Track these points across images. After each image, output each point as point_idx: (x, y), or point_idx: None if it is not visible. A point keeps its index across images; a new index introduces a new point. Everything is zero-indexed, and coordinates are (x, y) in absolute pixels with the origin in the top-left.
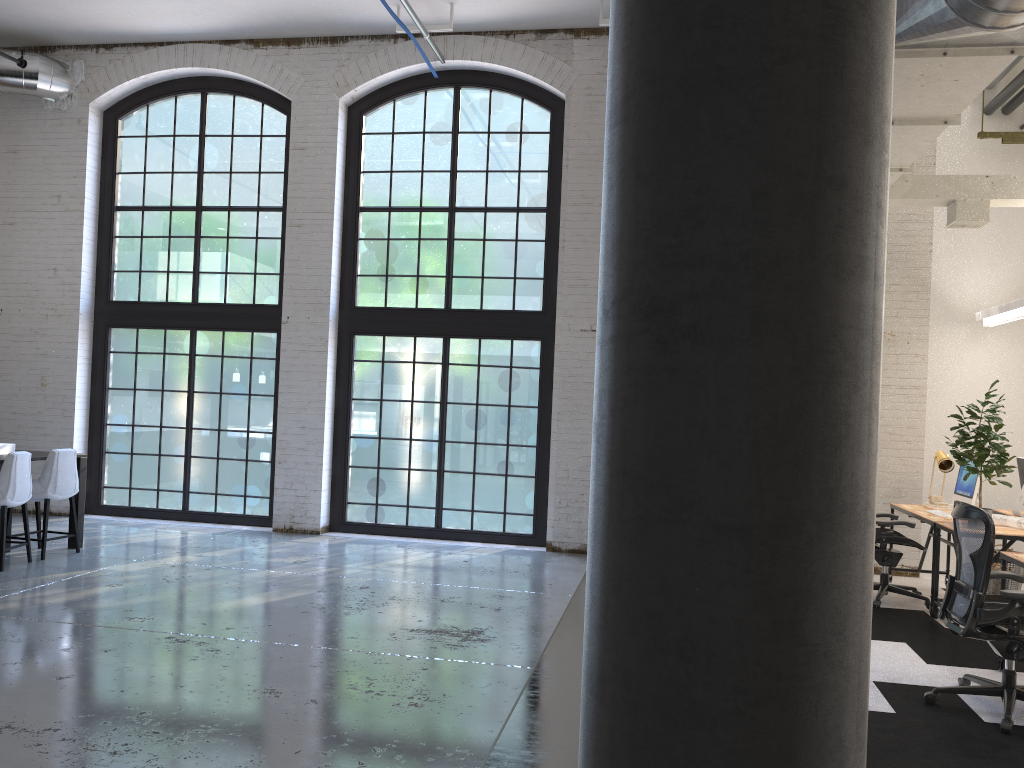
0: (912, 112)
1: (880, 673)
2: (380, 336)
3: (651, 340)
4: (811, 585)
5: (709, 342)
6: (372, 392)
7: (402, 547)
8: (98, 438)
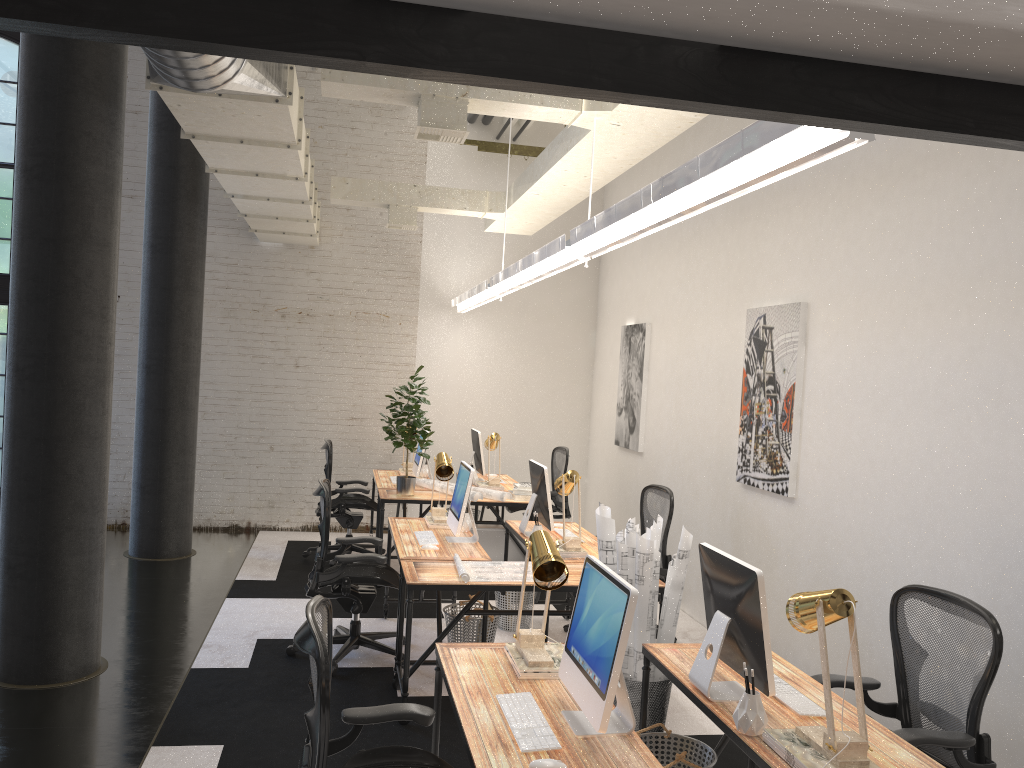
0: (252, 135)
1: (273, 630)
2: None
3: None
4: None
5: None
6: None
7: None
8: None
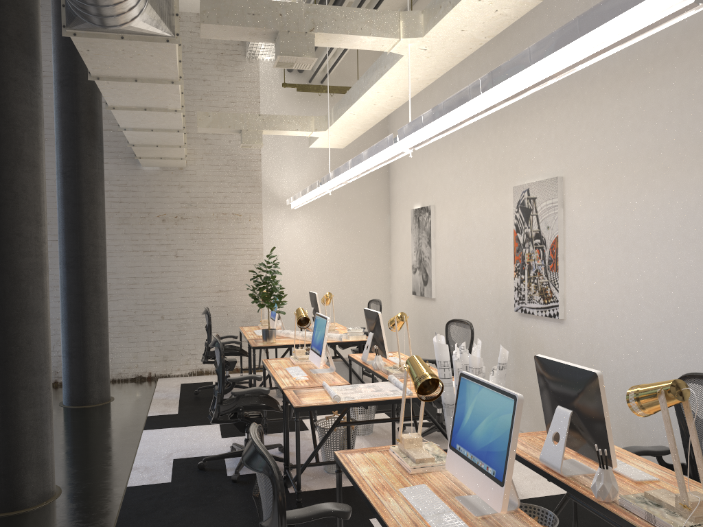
0: (144, 74)
1: (184, 451)
2: None
3: None
4: None
5: None
6: None
7: None
8: None
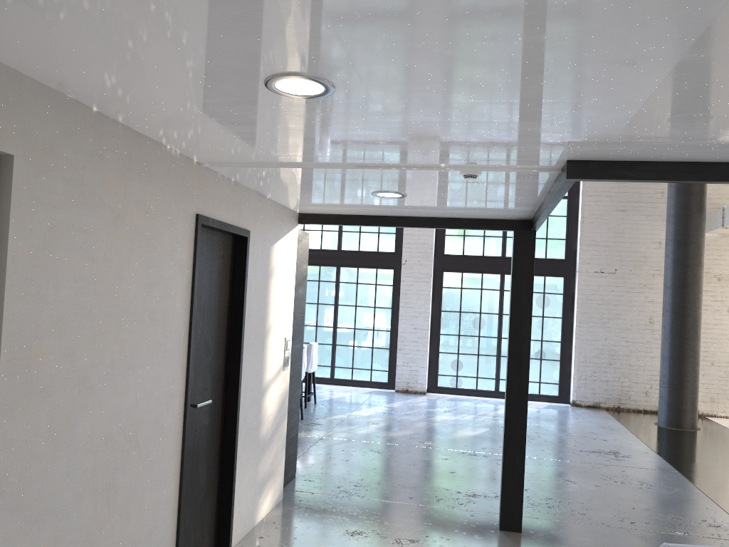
0: None
1: None
2: (459, 272)
3: None
4: None
5: None
6: (454, 307)
7: (487, 403)
8: None
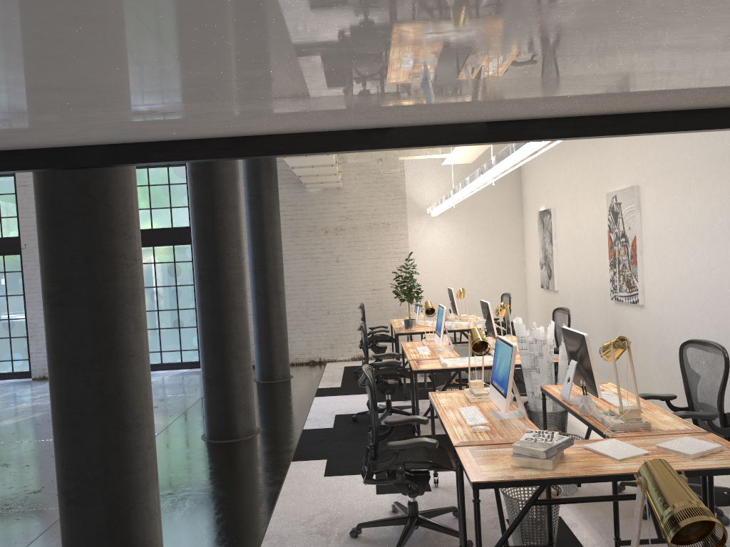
0: None
1: (343, 410)
2: None
3: (49, 306)
4: (106, 378)
5: (63, 306)
6: None
7: None
8: None
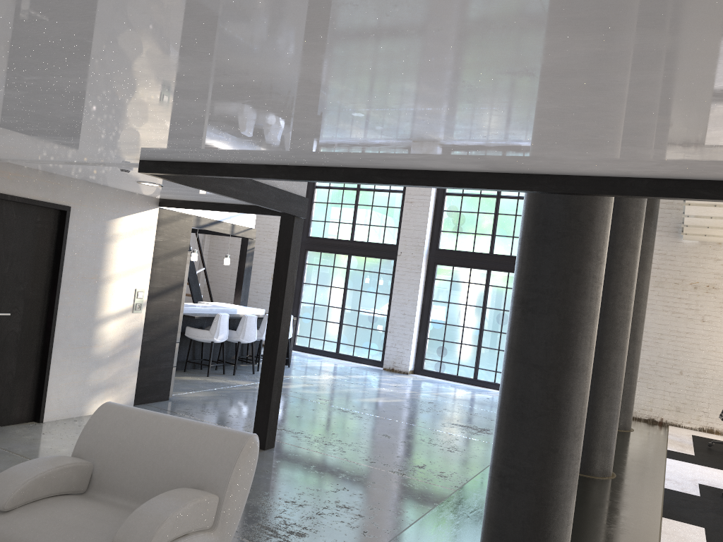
0: None
1: (706, 481)
2: (451, 266)
3: (521, 310)
4: (559, 384)
5: (535, 313)
6: (443, 297)
7: (453, 386)
8: (296, 309)
